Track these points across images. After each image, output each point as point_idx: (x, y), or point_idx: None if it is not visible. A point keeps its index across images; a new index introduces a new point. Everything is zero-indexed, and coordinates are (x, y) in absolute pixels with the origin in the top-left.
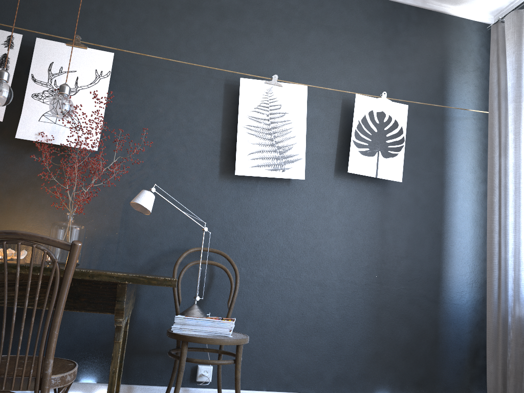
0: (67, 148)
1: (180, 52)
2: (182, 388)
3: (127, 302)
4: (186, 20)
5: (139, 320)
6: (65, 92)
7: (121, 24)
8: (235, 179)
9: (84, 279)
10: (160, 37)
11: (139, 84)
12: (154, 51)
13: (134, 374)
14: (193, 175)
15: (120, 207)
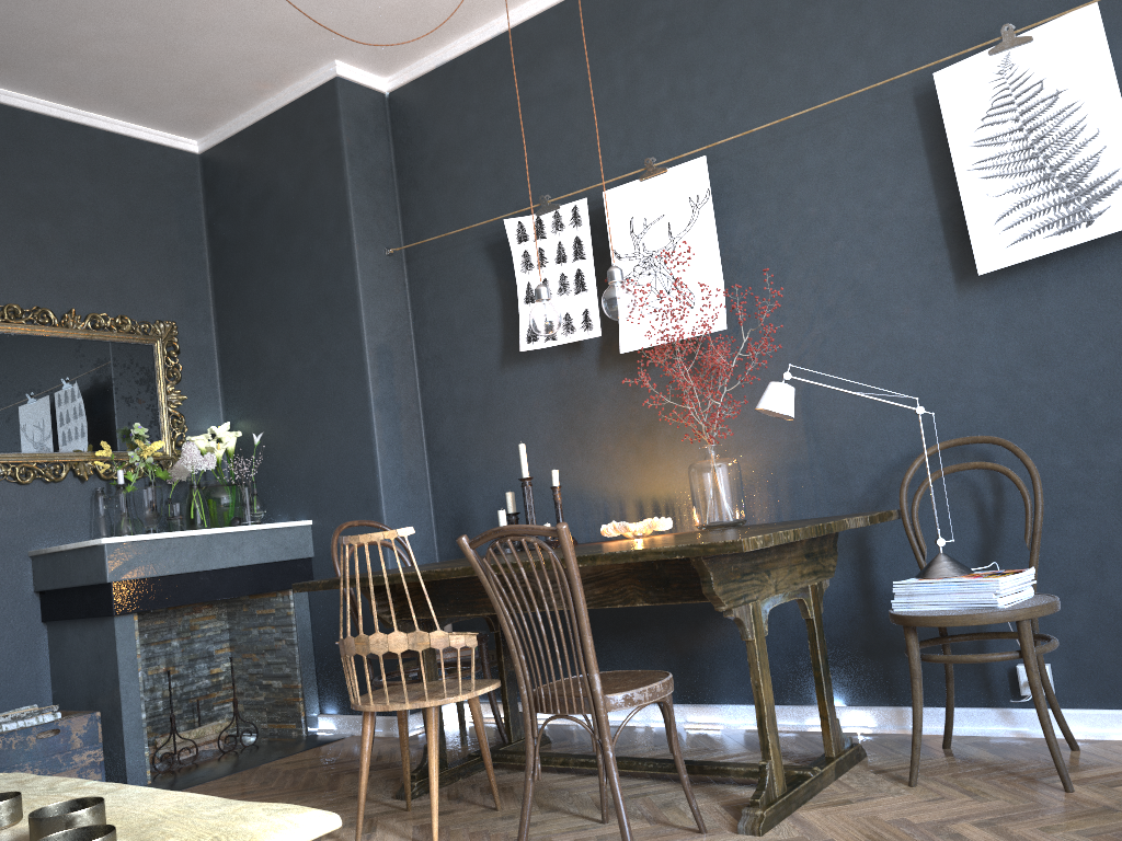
0: (694, 338)
1: (814, 86)
2: (997, 709)
3: (740, 578)
4: (806, 21)
5: (885, 594)
6: (615, 280)
7: (707, 97)
8: (993, 281)
9: (628, 562)
10: (773, 80)
11: (765, 182)
12: (771, 110)
13: (903, 688)
14: (904, 305)
15: (797, 406)
